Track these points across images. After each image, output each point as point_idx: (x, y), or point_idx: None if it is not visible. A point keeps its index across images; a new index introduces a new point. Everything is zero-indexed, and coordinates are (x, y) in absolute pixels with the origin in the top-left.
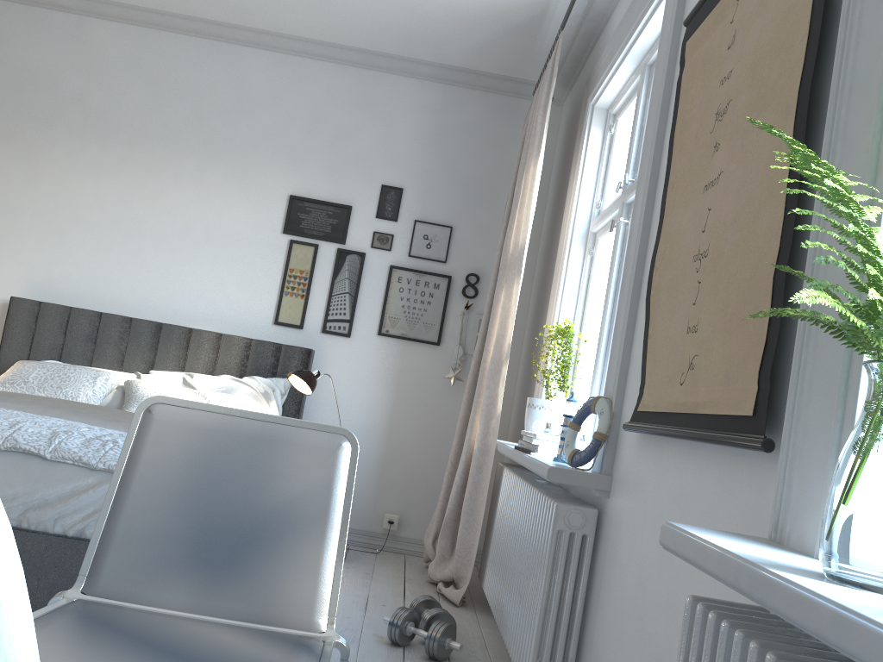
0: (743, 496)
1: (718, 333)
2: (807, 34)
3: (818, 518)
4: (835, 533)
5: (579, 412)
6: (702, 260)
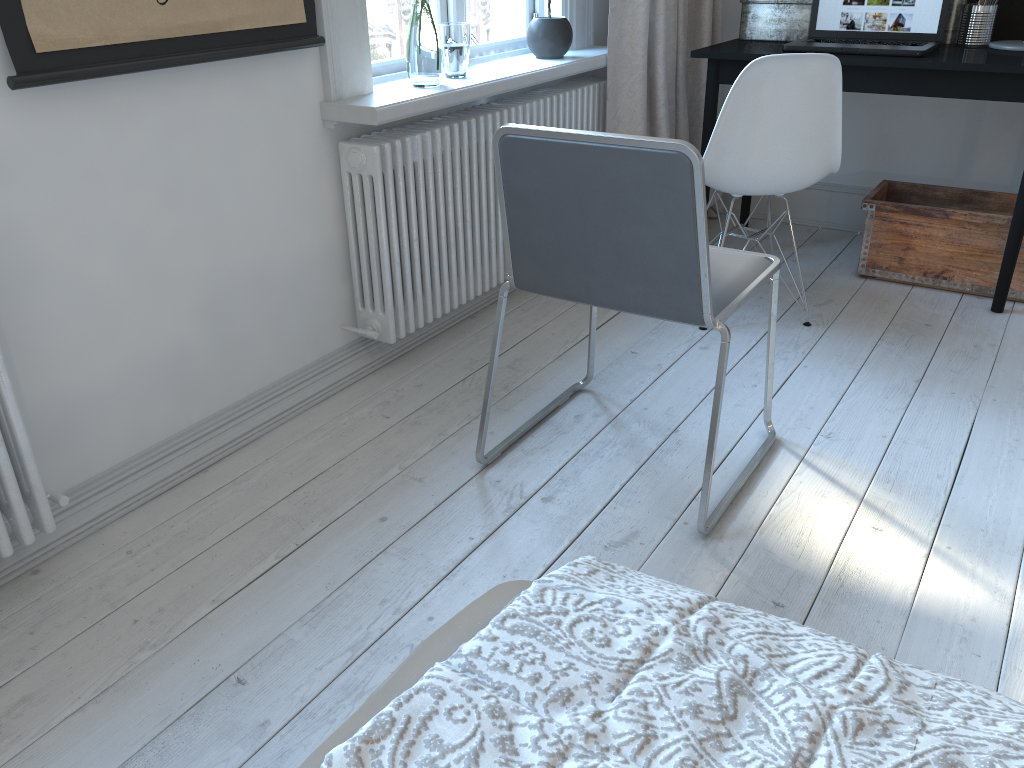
0: (276, 88)
1: None
2: None
3: (361, 73)
4: (441, 65)
5: None
6: None
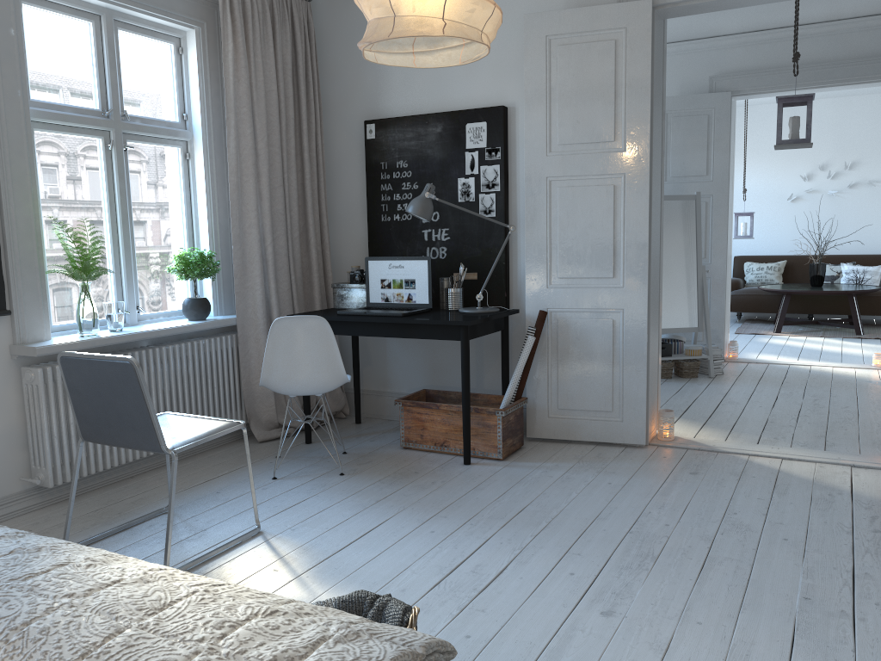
0: None
1: None
2: None
3: (41, 329)
4: (96, 324)
5: None
6: None
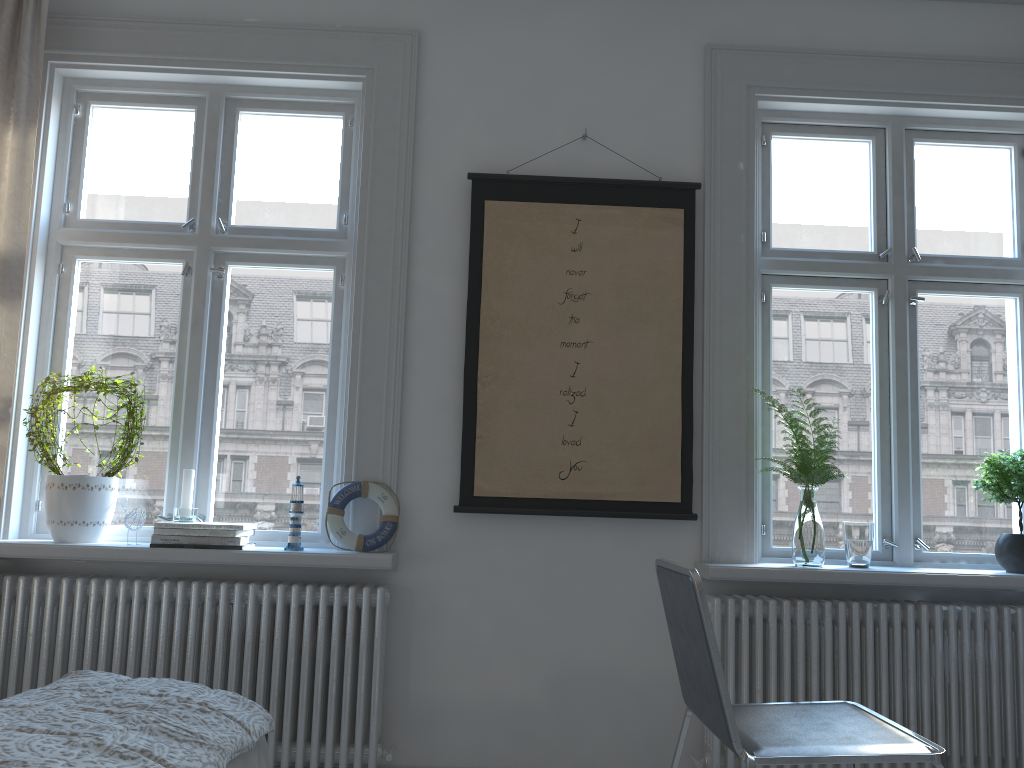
0: (652, 544)
1: (616, 450)
2: (682, 299)
3: (740, 546)
4: (816, 550)
5: (343, 498)
6: (576, 397)
